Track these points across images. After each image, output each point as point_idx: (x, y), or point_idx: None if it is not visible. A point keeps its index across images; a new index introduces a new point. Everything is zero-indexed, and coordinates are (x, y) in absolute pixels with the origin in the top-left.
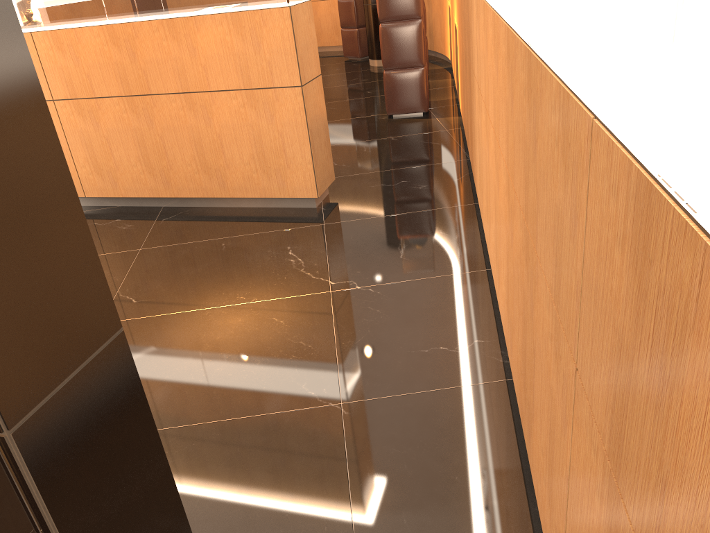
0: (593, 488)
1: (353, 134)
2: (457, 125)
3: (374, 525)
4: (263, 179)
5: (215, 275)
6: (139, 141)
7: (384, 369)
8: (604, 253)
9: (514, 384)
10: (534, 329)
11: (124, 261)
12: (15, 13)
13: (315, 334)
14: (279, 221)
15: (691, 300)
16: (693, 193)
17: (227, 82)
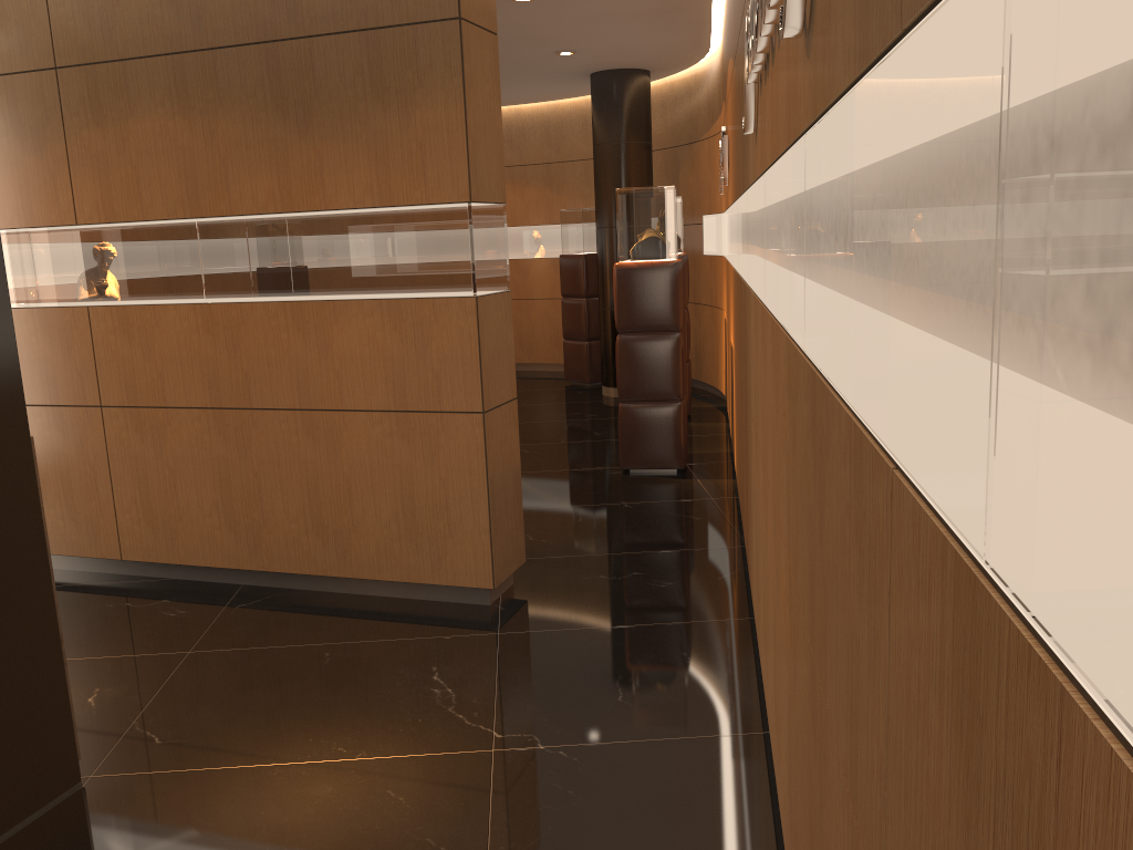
0: None
1: (565, 494)
2: (729, 493)
3: None
4: (408, 552)
5: (304, 705)
6: (221, 477)
7: None
8: (915, 705)
9: None
10: (824, 846)
11: (158, 671)
12: (1, 250)
13: (456, 826)
14: (426, 623)
15: (1048, 802)
16: (1038, 591)
17: (369, 398)
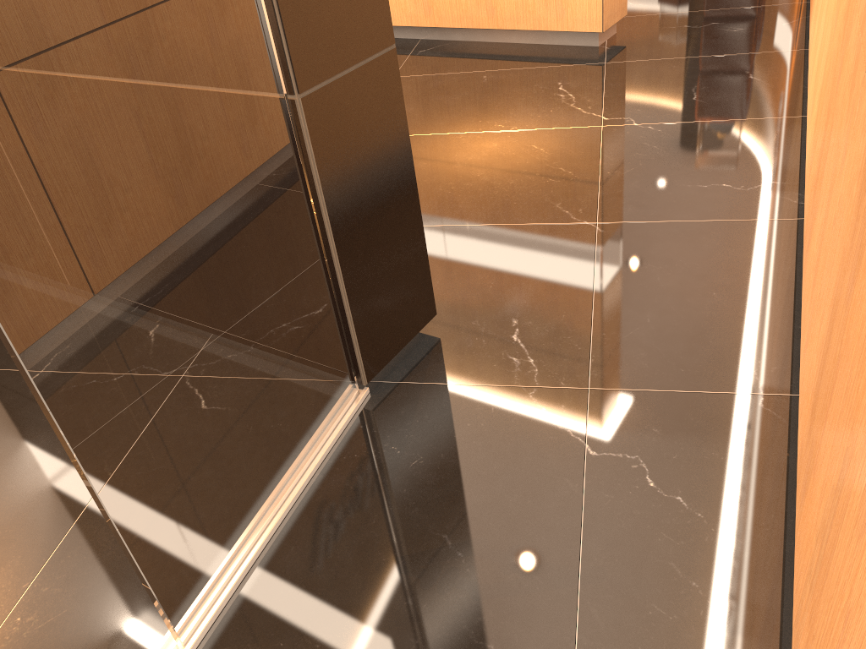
0: (855, 179)
1: None
2: None
3: (615, 320)
4: (539, 6)
5: (473, 104)
6: None
7: (651, 198)
8: None
9: (804, 213)
10: (836, 102)
11: None
12: None
13: (578, 162)
14: (552, 58)
15: None
16: None
17: None
